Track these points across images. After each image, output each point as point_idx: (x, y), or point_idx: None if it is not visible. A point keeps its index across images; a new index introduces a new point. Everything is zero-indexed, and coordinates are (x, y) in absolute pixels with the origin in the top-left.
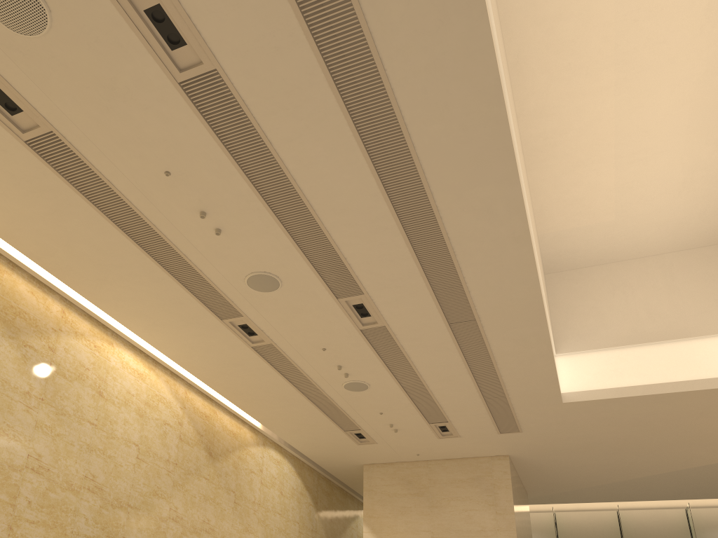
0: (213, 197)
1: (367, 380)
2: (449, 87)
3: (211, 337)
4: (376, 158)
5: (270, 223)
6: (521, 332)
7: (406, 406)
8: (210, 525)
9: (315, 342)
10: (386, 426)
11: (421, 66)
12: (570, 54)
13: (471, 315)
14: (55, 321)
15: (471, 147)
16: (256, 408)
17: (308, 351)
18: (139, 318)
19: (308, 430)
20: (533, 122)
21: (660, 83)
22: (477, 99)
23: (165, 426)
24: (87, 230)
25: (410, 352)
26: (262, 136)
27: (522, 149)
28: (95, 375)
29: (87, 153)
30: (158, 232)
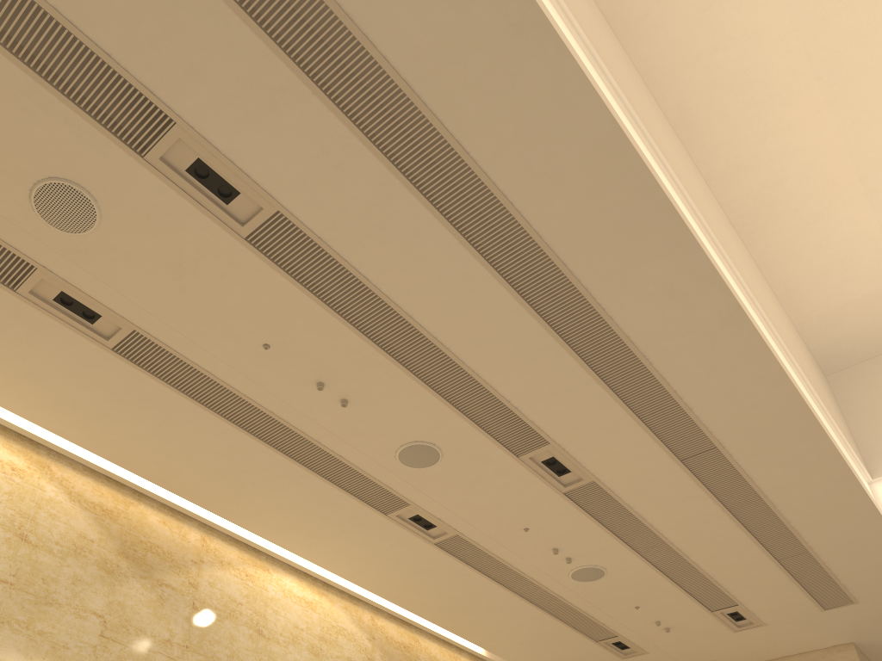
0: (325, 362)
1: (599, 562)
2: (555, 149)
3: (381, 540)
4: (499, 263)
5: (401, 378)
6: (791, 451)
7: (668, 591)
8: None
9: (511, 522)
10: (652, 626)
11: (509, 135)
12: (749, 86)
13: (707, 442)
14: (195, 551)
15: (613, 215)
16: (469, 627)
17: (507, 535)
18: (291, 532)
19: (546, 648)
20: (731, 182)
21: None
22: (596, 153)
23: None
24: (203, 435)
25: (643, 512)
26: (355, 274)
27: (729, 220)
28: (251, 610)
29: (176, 345)
30: (279, 420)
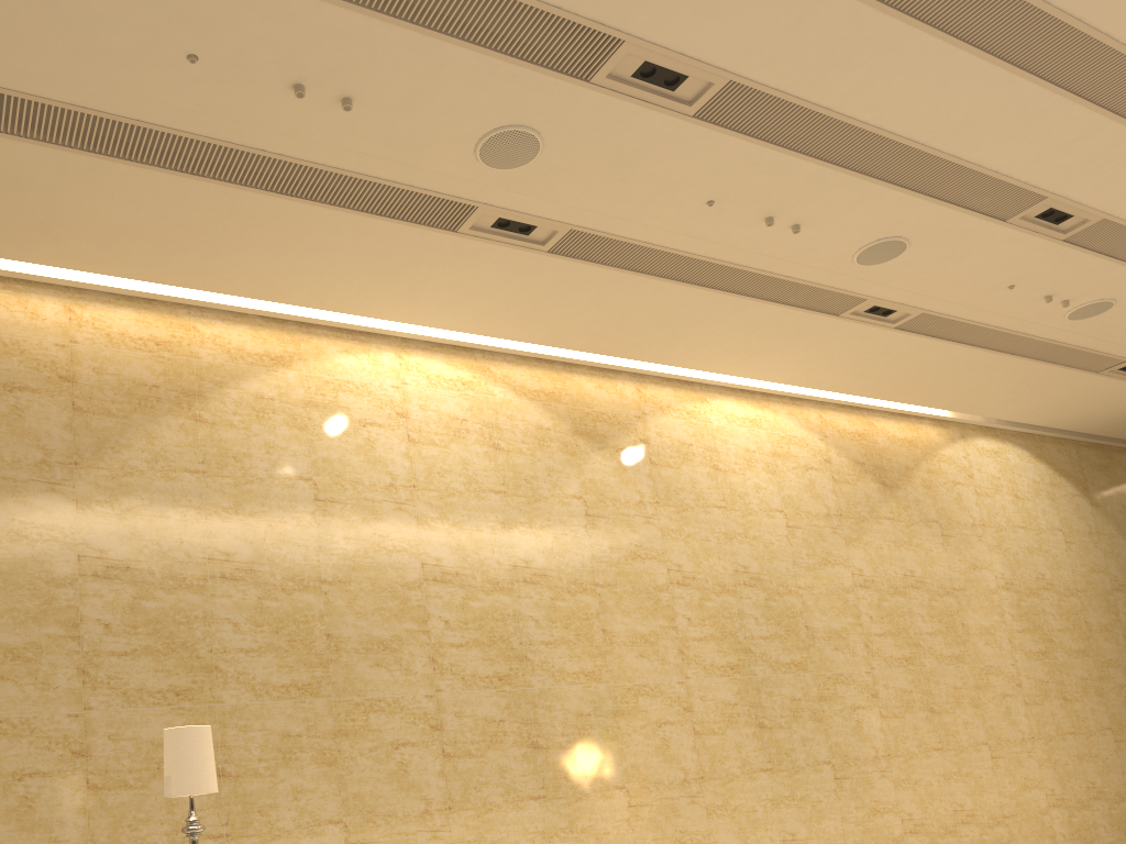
0: (775, 198)
1: (1107, 295)
2: None
3: (830, 340)
4: (992, 45)
5: (863, 187)
6: None
7: None
8: (916, 577)
9: (992, 285)
10: None
11: None
12: None
13: None
14: (634, 406)
15: None
16: (931, 395)
17: (986, 299)
18: (727, 357)
19: (1030, 393)
20: None
21: None
22: None
23: (808, 472)
24: (637, 298)
25: None
26: (815, 109)
27: None
28: (701, 448)
29: (613, 230)
30: (720, 263)
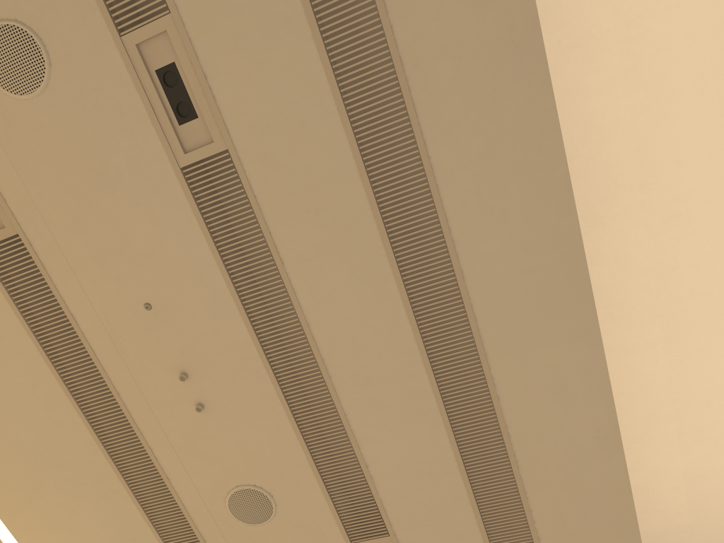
0: (200, 349)
1: None
2: (507, 185)
3: None
4: (414, 293)
5: (269, 397)
6: None
7: None
8: None
9: None
10: None
11: (472, 154)
12: (609, 302)
13: None
14: None
15: (536, 279)
16: None
17: None
18: None
19: None
20: None
21: (713, 342)
22: (542, 204)
23: None
24: (30, 397)
25: None
26: (273, 252)
27: None
28: None
29: (53, 270)
30: (121, 406)
